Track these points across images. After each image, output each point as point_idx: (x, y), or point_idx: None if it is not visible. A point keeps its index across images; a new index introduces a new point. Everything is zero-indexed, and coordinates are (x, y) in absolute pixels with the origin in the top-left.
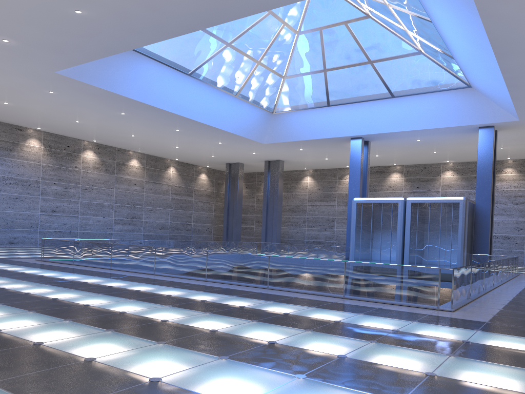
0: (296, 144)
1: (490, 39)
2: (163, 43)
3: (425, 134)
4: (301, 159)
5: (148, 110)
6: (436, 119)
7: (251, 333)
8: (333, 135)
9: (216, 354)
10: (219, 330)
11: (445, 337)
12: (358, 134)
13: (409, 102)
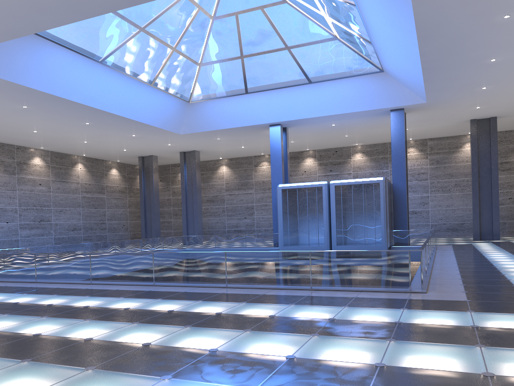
0: (214, 133)
1: (416, 22)
2: (70, 26)
3: (341, 118)
4: (217, 148)
5: (55, 102)
6: (352, 103)
7: (259, 348)
8: (252, 122)
9: (243, 384)
10: (219, 348)
11: (452, 324)
12: (277, 120)
13: (326, 88)
